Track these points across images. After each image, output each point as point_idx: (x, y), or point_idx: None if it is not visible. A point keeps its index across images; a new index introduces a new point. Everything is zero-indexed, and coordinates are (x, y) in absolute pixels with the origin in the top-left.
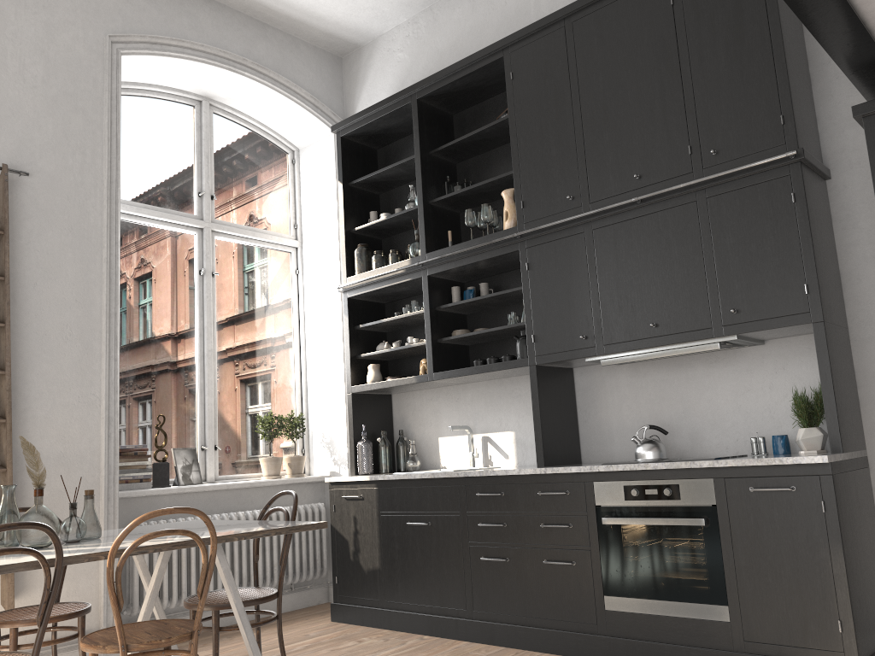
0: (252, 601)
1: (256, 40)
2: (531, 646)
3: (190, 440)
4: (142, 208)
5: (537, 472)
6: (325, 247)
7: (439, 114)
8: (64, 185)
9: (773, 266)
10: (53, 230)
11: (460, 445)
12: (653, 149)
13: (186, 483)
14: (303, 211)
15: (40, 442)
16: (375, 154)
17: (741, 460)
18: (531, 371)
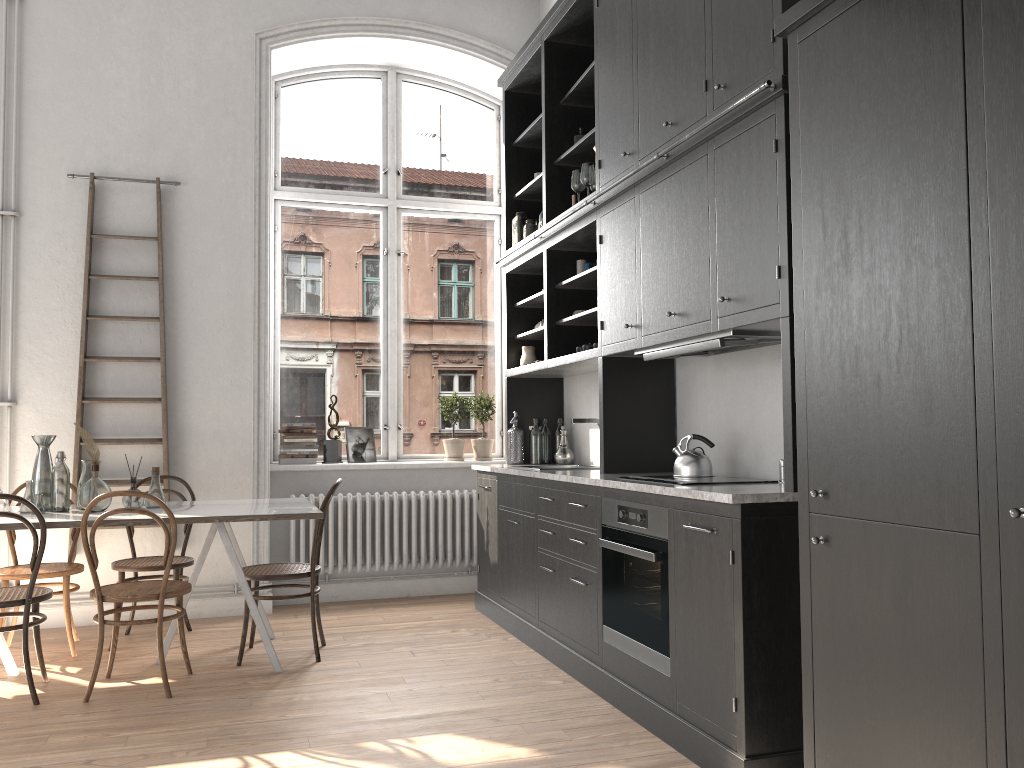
0: (274, 577)
1: None
2: (563, 665)
3: (373, 419)
4: (321, 195)
5: (568, 480)
6: None
7: (580, 51)
8: (216, 188)
9: (756, 241)
10: (207, 231)
11: None
12: (681, 88)
13: (357, 460)
14: None
15: (198, 419)
16: None
17: (678, 490)
18: (599, 364)
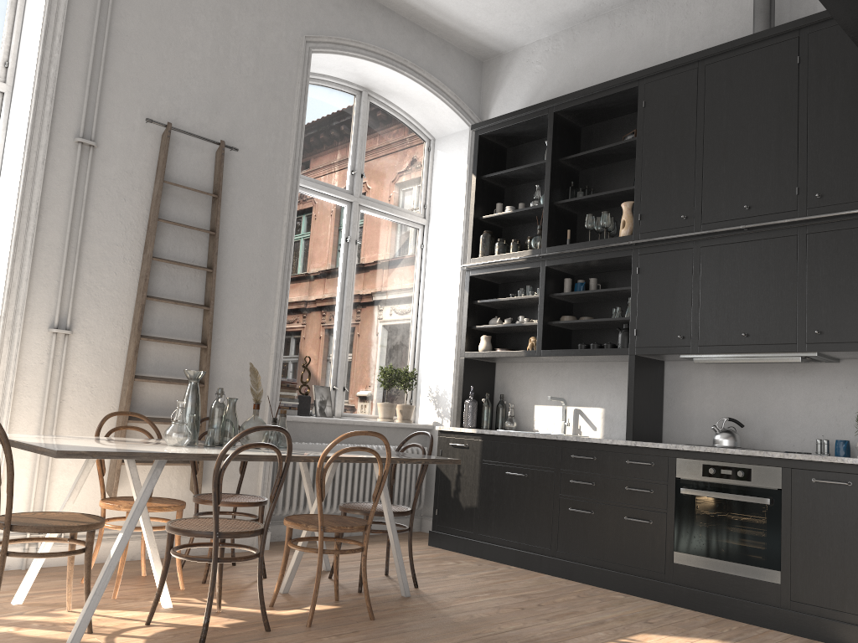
0: (395, 513)
1: (416, 43)
2: (605, 584)
3: (324, 380)
4: (308, 181)
5: (628, 444)
6: (450, 228)
7: (570, 125)
8: (261, 160)
9: (857, 299)
10: (250, 196)
11: (554, 414)
12: (764, 186)
13: (321, 415)
14: (433, 194)
15: (226, 367)
16: (505, 152)
17: (808, 456)
18: (630, 360)
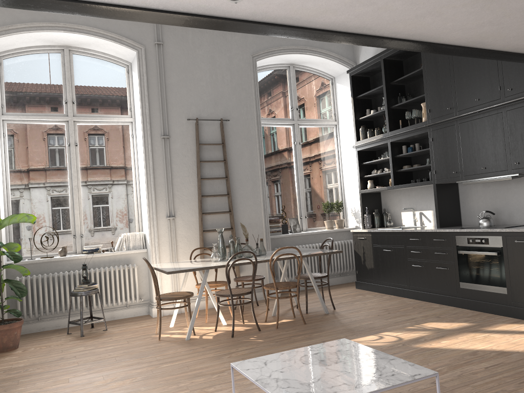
0: (317, 277)
1: None
2: (432, 300)
3: (295, 214)
4: (269, 120)
5: (433, 231)
6: (348, 124)
7: (395, 62)
8: (241, 121)
9: None
10: (239, 139)
11: (410, 215)
12: (484, 87)
13: (294, 232)
14: (338, 107)
15: (242, 219)
16: (368, 79)
17: (511, 229)
18: (434, 186)
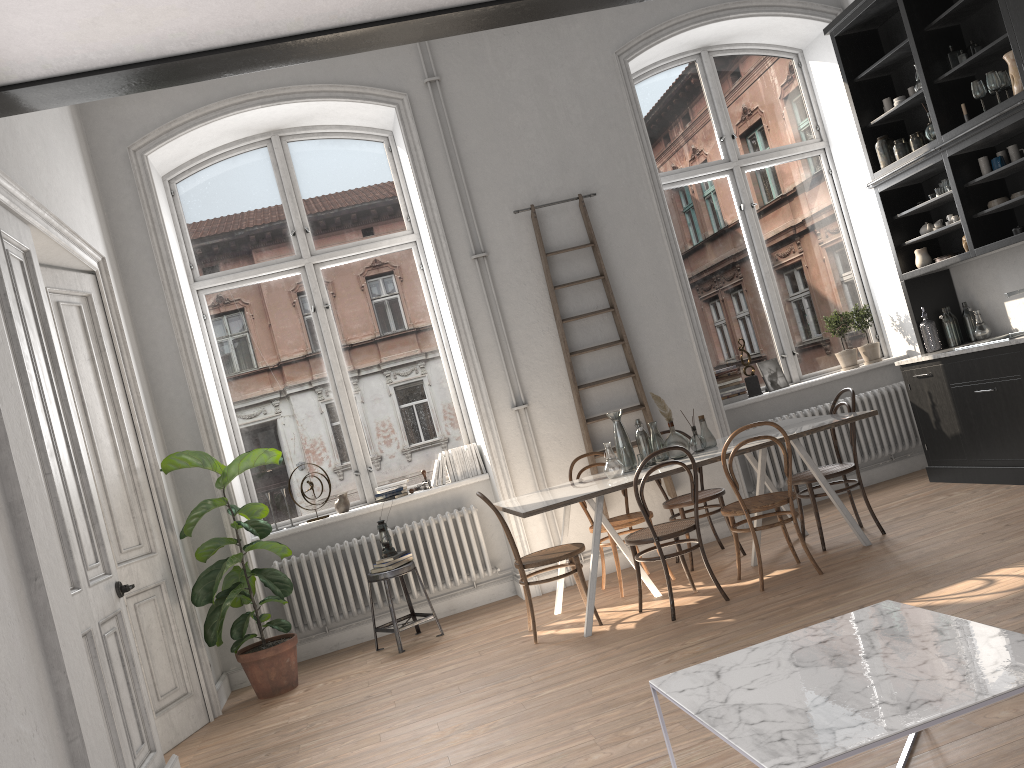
0: (834, 474)
1: None
2: None
3: (769, 352)
4: (678, 174)
5: None
6: (849, 141)
7: None
8: (620, 190)
9: None
10: (622, 227)
11: None
12: None
13: (775, 388)
14: (821, 110)
15: (660, 383)
16: (876, 34)
17: None
18: None
